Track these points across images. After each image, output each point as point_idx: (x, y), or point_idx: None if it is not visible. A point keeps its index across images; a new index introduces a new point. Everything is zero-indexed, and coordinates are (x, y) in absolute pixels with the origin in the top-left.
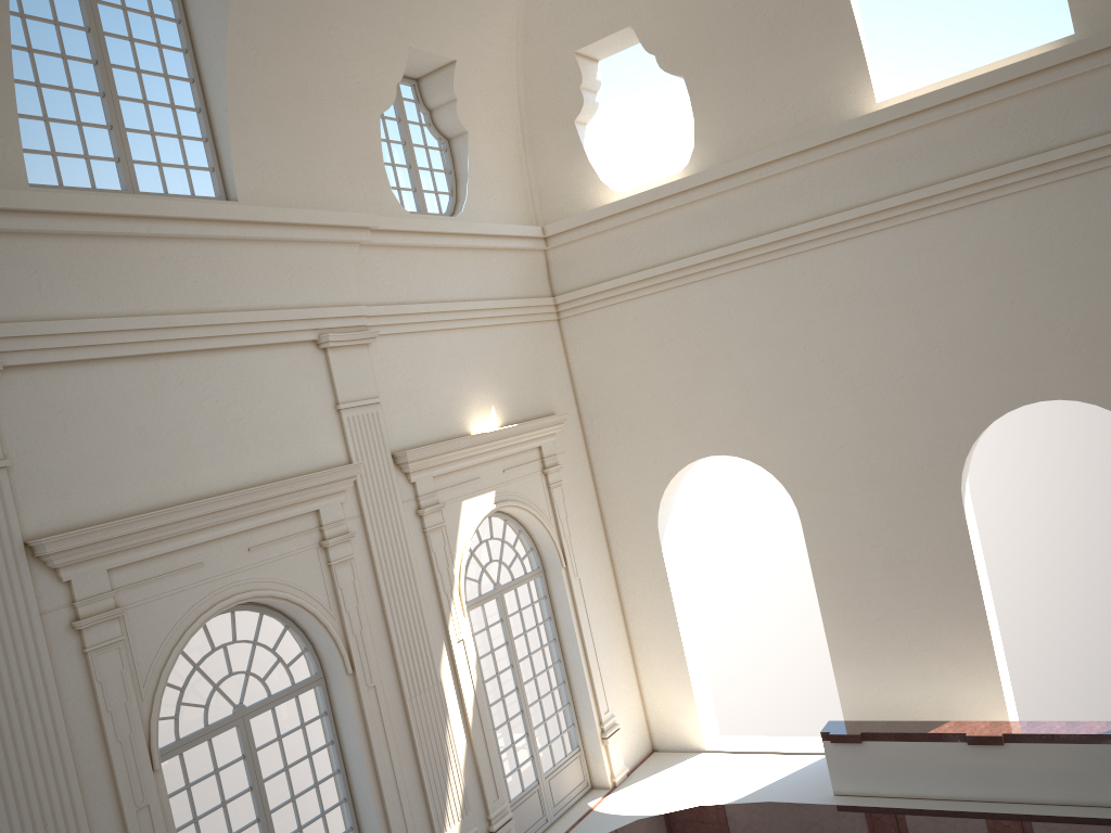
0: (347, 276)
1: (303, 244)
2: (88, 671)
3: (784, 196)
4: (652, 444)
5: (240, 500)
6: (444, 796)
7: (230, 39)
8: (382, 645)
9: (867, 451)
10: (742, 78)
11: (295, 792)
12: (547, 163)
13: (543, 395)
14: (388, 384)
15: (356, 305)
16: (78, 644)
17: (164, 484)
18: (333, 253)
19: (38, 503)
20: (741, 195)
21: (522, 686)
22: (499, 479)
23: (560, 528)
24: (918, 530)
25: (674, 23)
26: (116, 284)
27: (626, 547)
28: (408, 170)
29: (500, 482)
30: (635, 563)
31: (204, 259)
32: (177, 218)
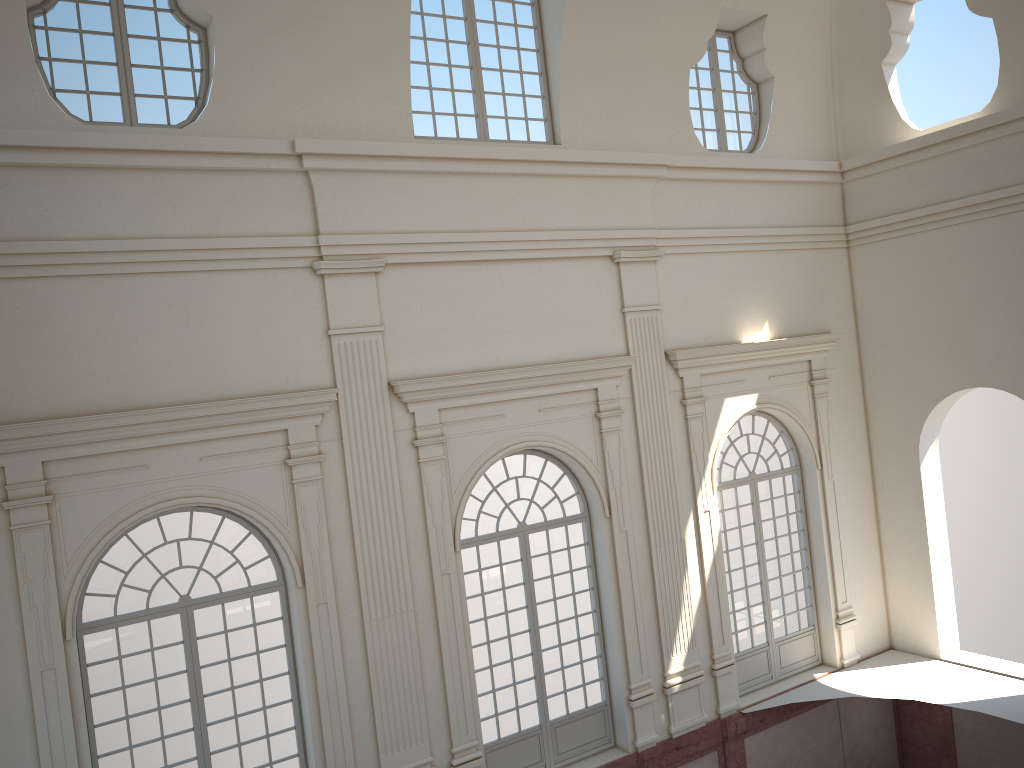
0: (644, 204)
1: (608, 179)
2: (419, 475)
3: None
4: (922, 369)
5: (534, 373)
6: (674, 629)
7: (566, 17)
8: (637, 501)
9: None
10: None
11: (558, 596)
12: (852, 102)
13: (820, 315)
14: (670, 295)
15: (648, 228)
16: (415, 456)
17: (483, 355)
18: (633, 186)
19: (399, 358)
20: None
21: (764, 561)
22: (763, 384)
23: (819, 434)
24: None
25: None
26: (464, 208)
27: (887, 461)
28: (714, 113)
29: (764, 386)
30: (893, 477)
31: (529, 191)
32: (510, 160)
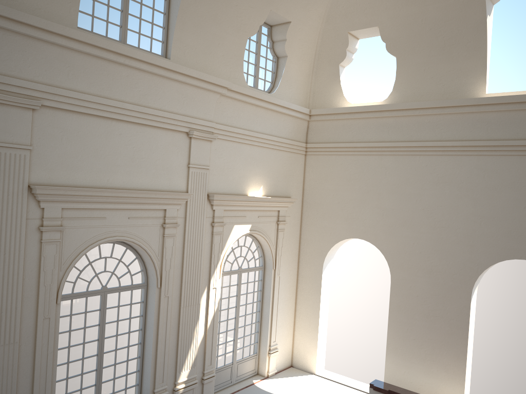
0: (211, 107)
1: (194, 87)
2: (40, 250)
3: (428, 126)
4: (332, 224)
5: (130, 194)
6: (185, 356)
7: None
8: (177, 279)
9: (432, 258)
10: (424, 65)
11: (119, 332)
12: (321, 80)
13: (287, 187)
14: (215, 162)
15: (211, 121)
16: (39, 237)
17: (98, 177)
18: (207, 95)
19: (39, 170)
20: (407, 120)
21: (238, 317)
22: (255, 220)
23: (277, 251)
24: (445, 303)
25: (399, 30)
26: (103, 82)
27: (306, 268)
28: (254, 67)
29: (255, 221)
30: (308, 277)
31: (146, 81)
32: (139, 59)
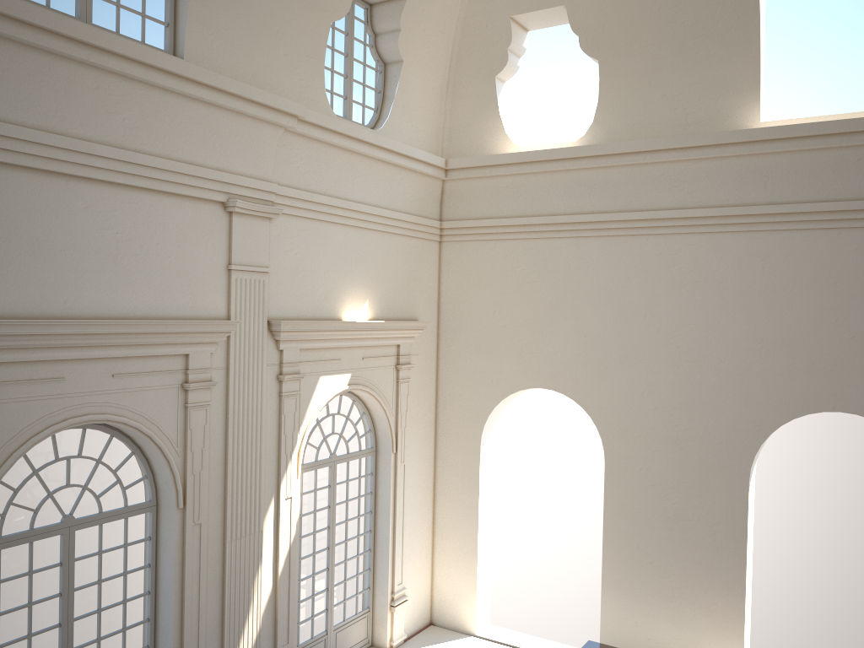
0: (267, 153)
1: (233, 114)
2: None
3: (660, 183)
4: (494, 365)
5: (114, 329)
6: (239, 634)
7: None
8: (217, 488)
9: (677, 417)
10: (649, 73)
11: (104, 604)
12: (463, 107)
13: (411, 302)
14: (280, 258)
15: (268, 181)
16: None
17: (45, 296)
18: (259, 130)
19: None
20: (623, 173)
21: (333, 546)
22: (357, 365)
23: (398, 418)
24: (704, 496)
25: (602, 11)
26: (45, 99)
27: (450, 447)
28: (344, 80)
29: (357, 367)
30: (454, 462)
31: (137, 101)
32: (119, 55)
